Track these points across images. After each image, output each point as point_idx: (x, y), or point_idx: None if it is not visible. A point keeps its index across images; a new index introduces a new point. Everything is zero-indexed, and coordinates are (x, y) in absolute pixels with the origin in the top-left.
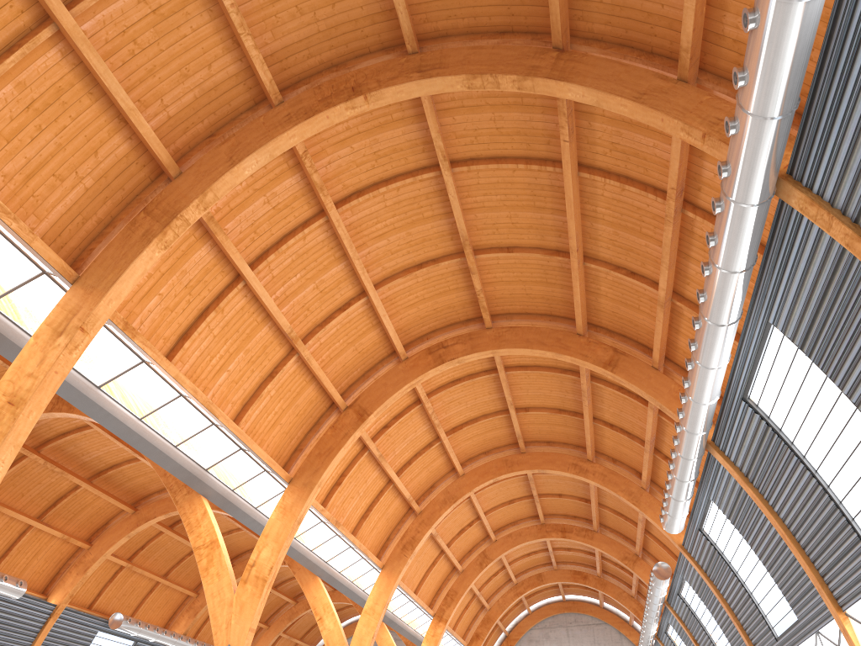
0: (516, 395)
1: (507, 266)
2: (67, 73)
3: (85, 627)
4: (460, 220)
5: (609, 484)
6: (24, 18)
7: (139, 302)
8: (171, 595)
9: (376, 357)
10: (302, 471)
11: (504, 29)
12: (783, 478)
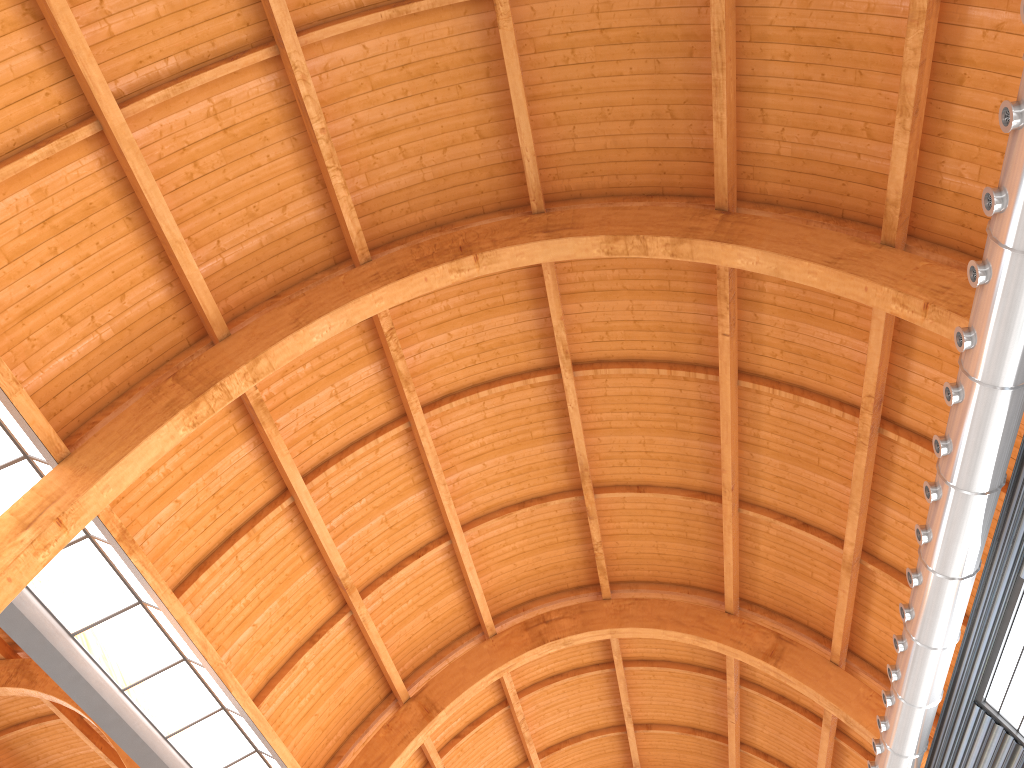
0: (636, 704)
1: (635, 512)
2: (103, 188)
3: None
4: (580, 441)
5: None
6: (61, 112)
7: (146, 508)
8: None
9: (454, 630)
10: None
11: (652, 190)
12: None
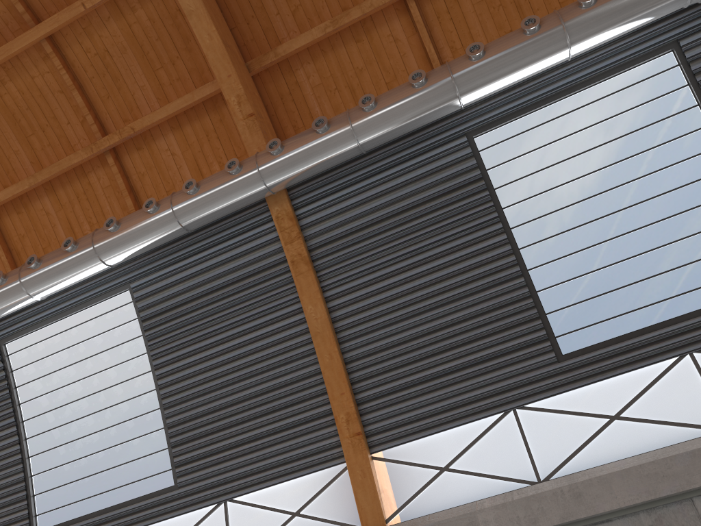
0: None
1: None
2: None
3: None
4: None
5: None
6: None
7: None
8: None
9: None
10: None
11: None
12: None
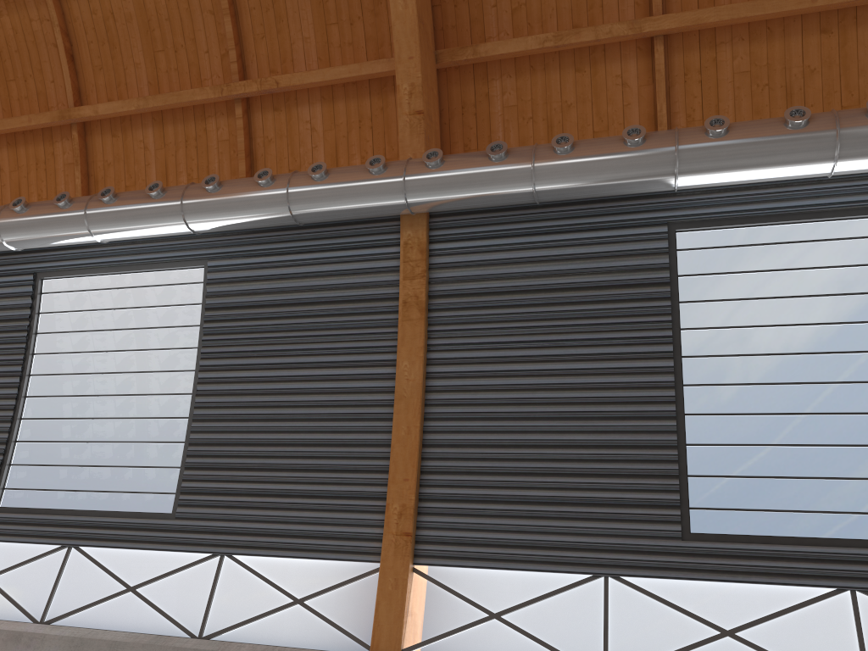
0: None
1: None
2: None
3: None
4: None
5: None
6: None
7: None
8: None
9: None
10: None
11: None
12: None
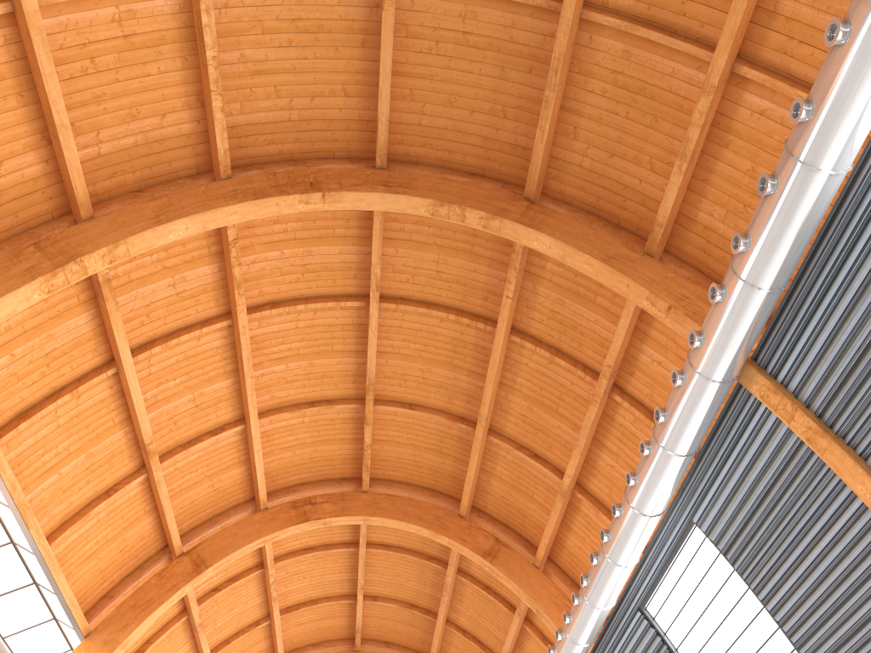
0: (368, 579)
1: (403, 425)
2: (3, 63)
3: None
4: (372, 361)
5: None
6: None
7: None
8: None
9: (231, 500)
10: (106, 624)
11: (475, 170)
12: None
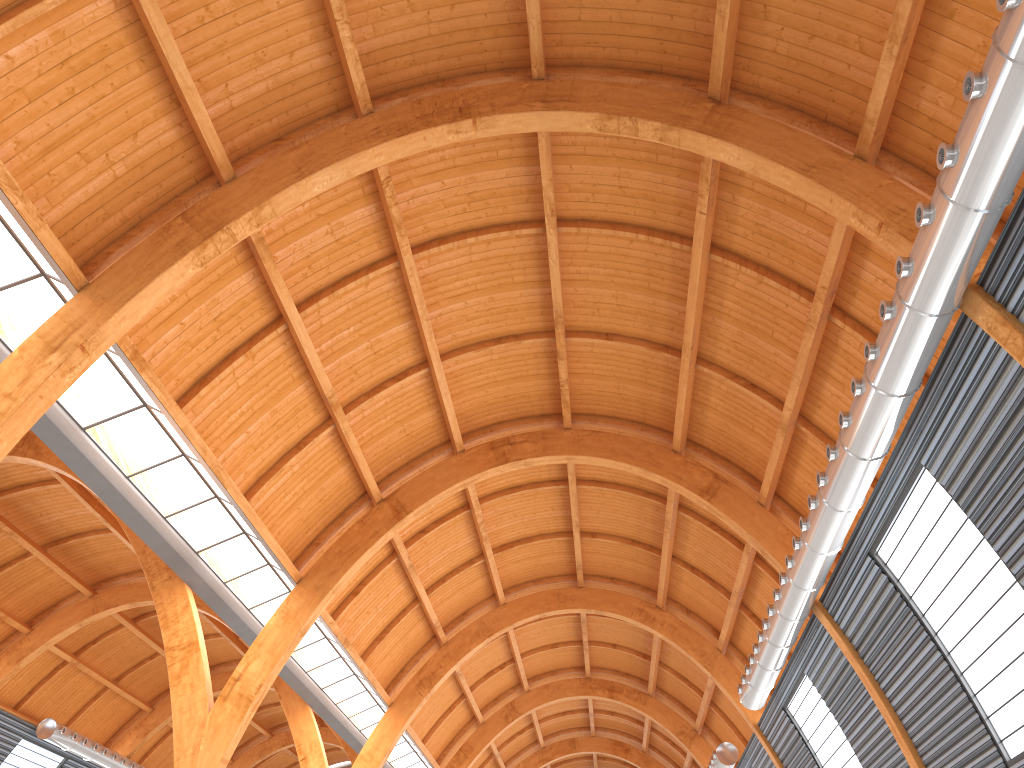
0: (584, 516)
1: (602, 356)
2: (118, 31)
3: (6, 732)
4: (557, 292)
5: (678, 639)
6: None
7: (154, 329)
8: (119, 705)
9: (426, 443)
10: (315, 570)
11: (651, 67)
12: (904, 657)
